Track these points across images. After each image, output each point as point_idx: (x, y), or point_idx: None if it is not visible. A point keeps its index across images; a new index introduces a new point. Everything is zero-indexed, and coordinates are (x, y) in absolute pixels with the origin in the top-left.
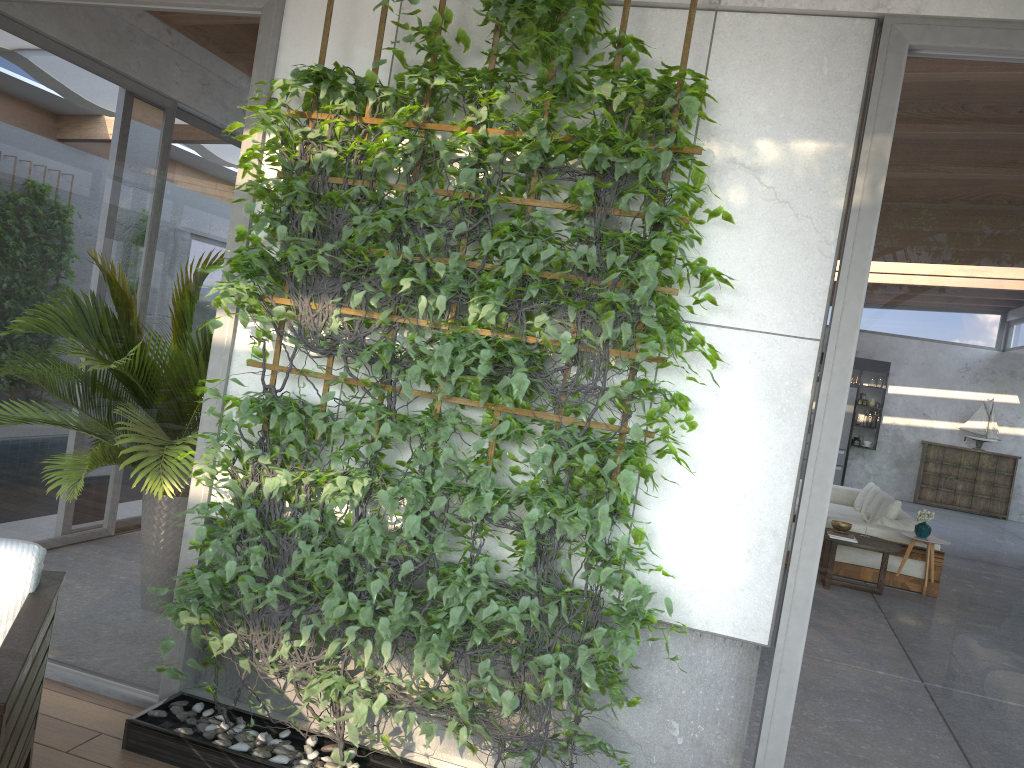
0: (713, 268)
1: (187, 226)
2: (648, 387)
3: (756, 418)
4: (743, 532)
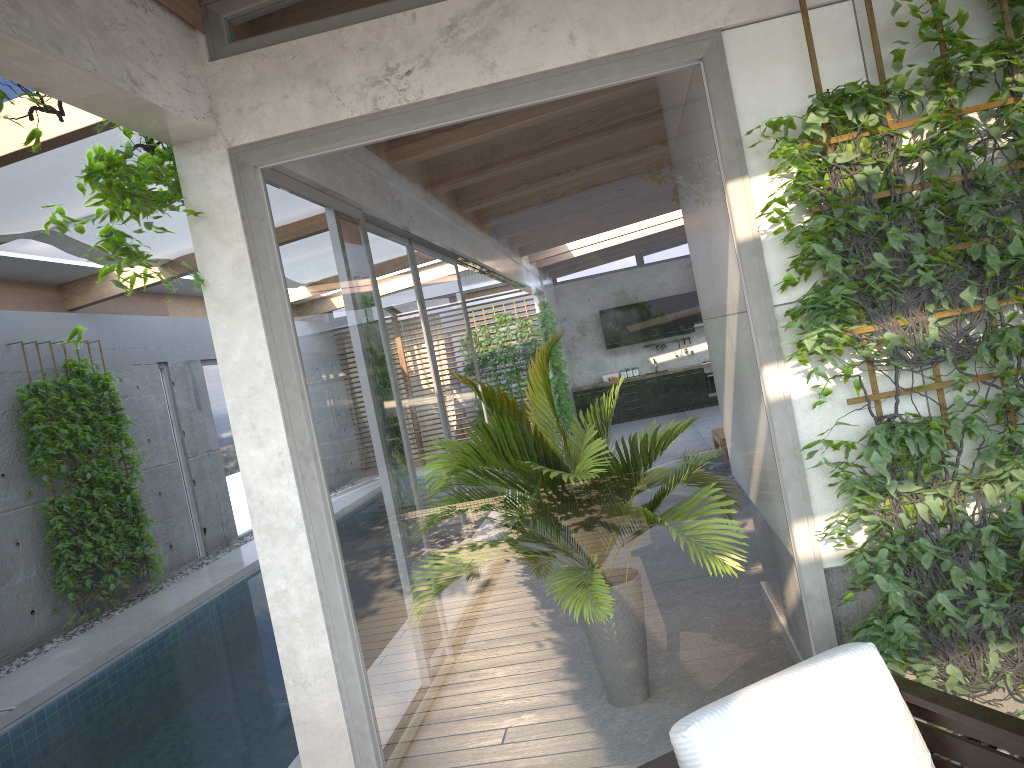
0: None
1: (686, 298)
2: None
3: None
4: None
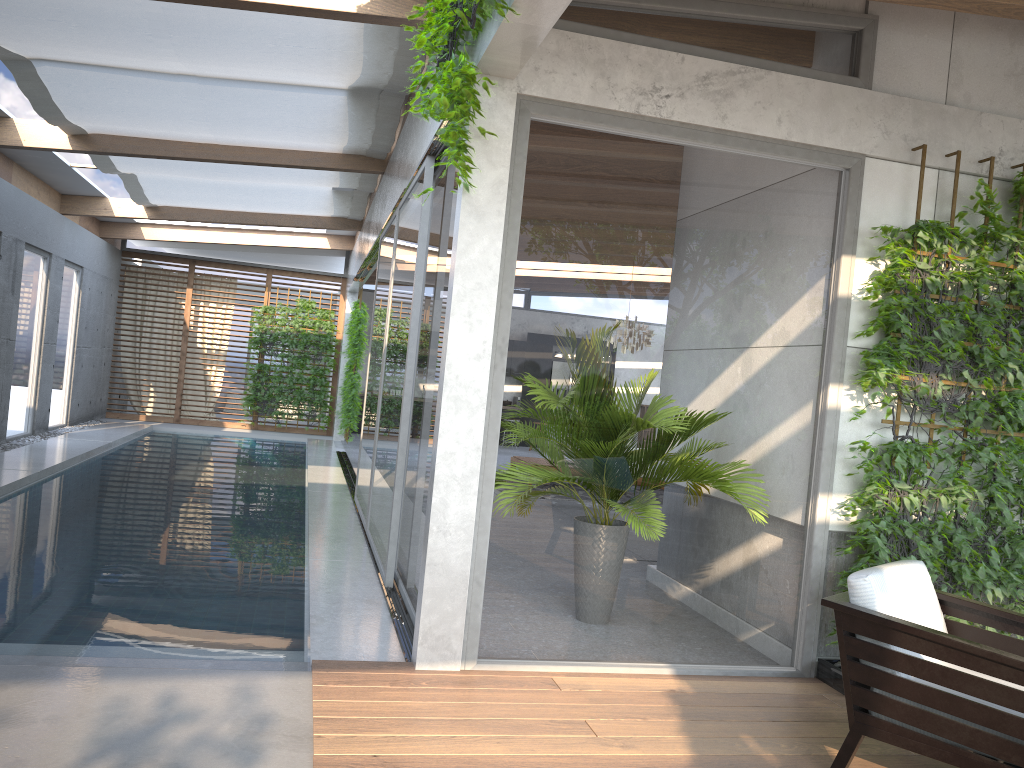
0: None
1: (794, 322)
2: None
3: None
4: None
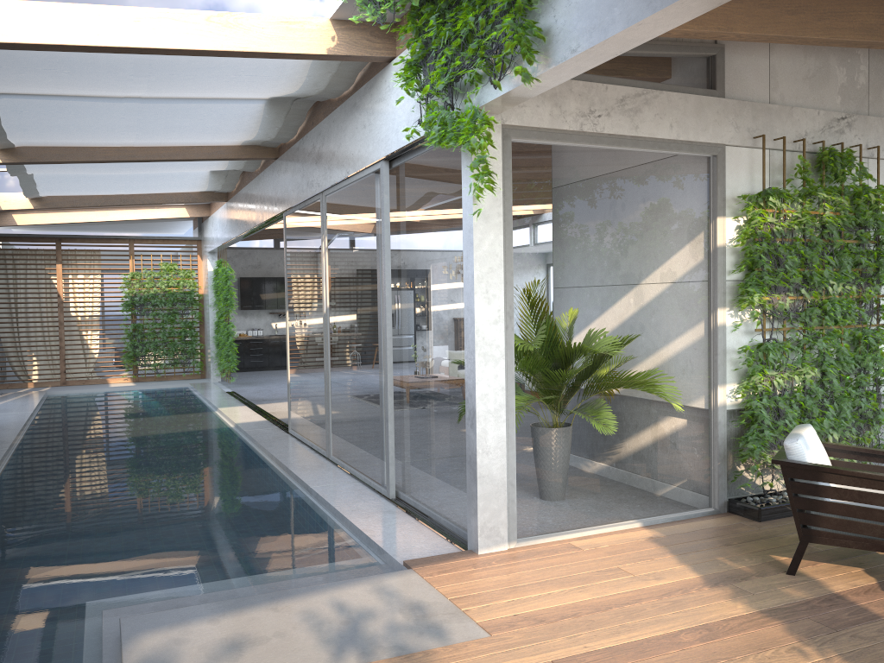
0: None
1: (691, 268)
2: None
3: None
4: None
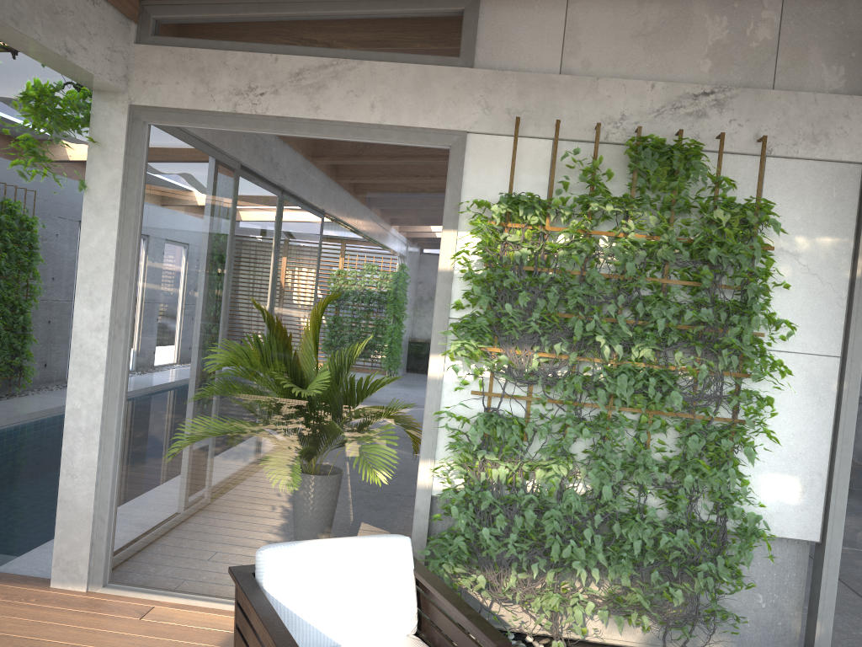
0: (786, 320)
1: (398, 296)
2: (749, 394)
3: (804, 406)
4: (800, 475)
